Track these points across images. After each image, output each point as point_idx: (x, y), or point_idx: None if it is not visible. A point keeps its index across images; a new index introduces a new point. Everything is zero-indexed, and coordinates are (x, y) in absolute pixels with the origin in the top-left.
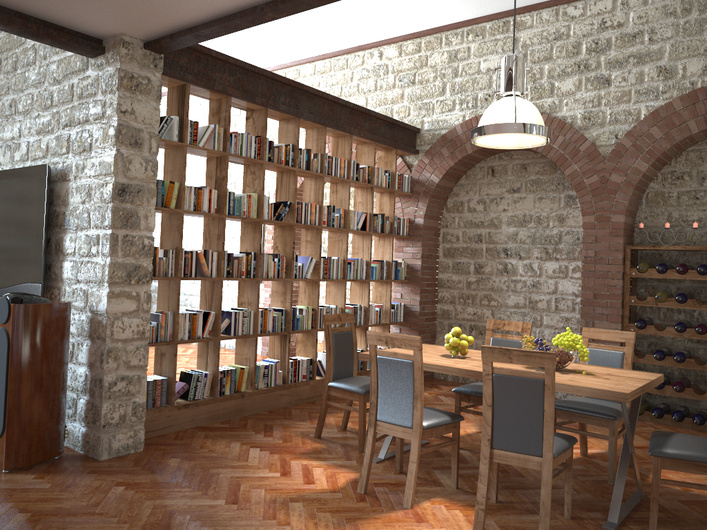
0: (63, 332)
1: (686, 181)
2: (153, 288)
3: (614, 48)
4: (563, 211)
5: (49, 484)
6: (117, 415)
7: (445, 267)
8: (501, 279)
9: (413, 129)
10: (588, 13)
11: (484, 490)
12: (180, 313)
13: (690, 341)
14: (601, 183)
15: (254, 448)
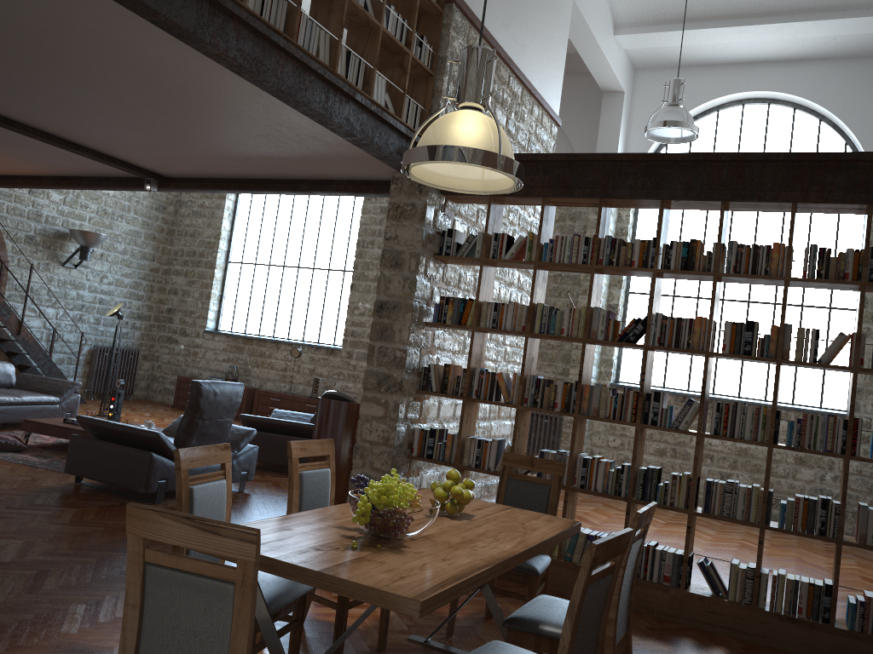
0: (352, 428)
1: None
2: None
3: None
4: None
5: None
6: None
7: None
8: None
9: None
10: None
11: None
12: (467, 436)
13: None
14: None
15: None
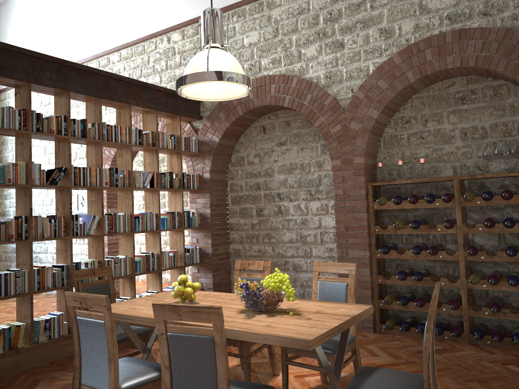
0: None
1: (413, 124)
2: (11, 249)
3: (344, 17)
4: (321, 158)
5: None
6: None
7: (234, 213)
8: (277, 220)
9: None
10: None
11: None
12: None
13: (428, 260)
14: (343, 131)
15: None
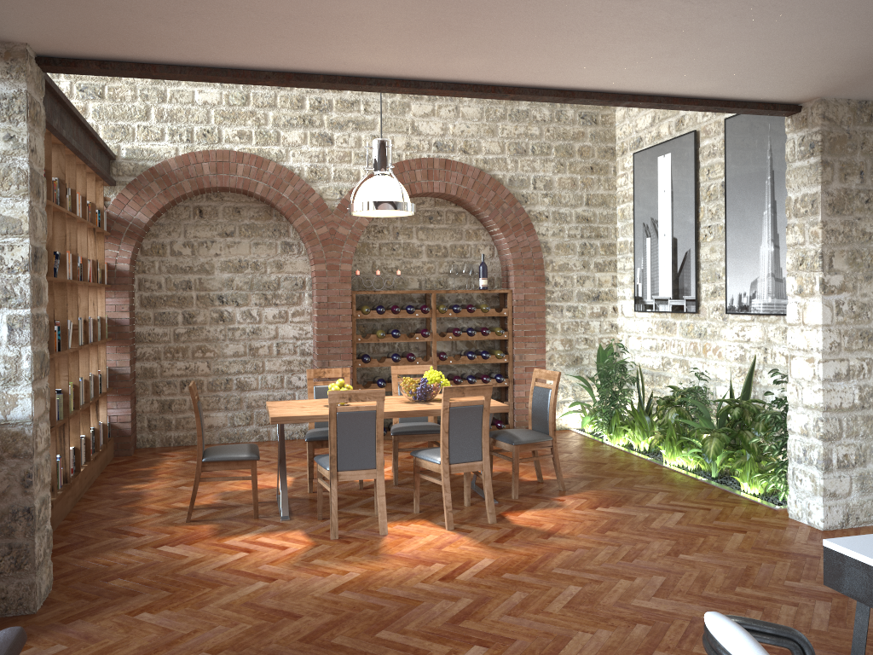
0: None
1: (386, 235)
2: None
3: (335, 110)
4: (280, 257)
5: (56, 645)
6: (42, 551)
7: (145, 319)
8: (217, 328)
9: (113, 156)
10: None
11: (449, 496)
12: None
13: None
14: (331, 234)
15: (160, 547)
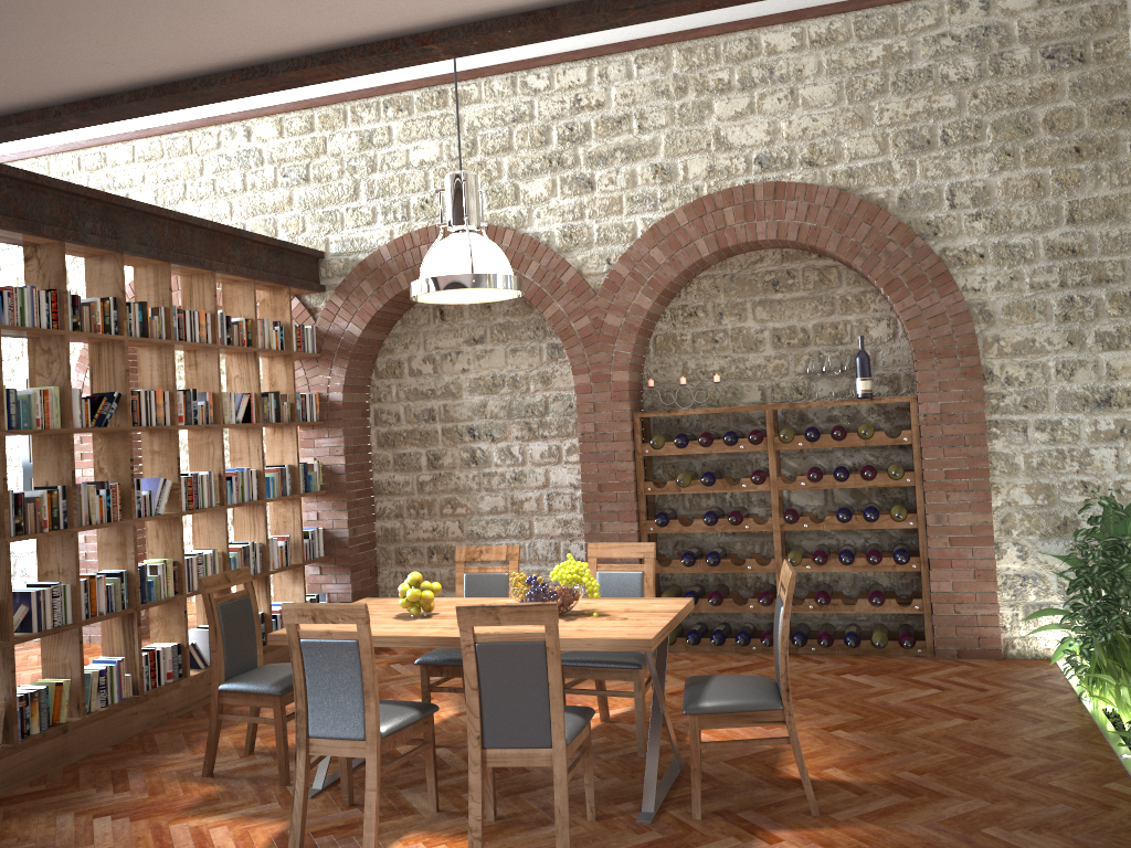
0: None
1: (701, 319)
2: None
3: (595, 137)
4: (547, 367)
5: None
6: None
7: (383, 463)
8: (469, 474)
9: (313, 253)
10: (556, 85)
11: (478, 810)
12: None
13: (724, 533)
14: (595, 327)
15: (101, 817)
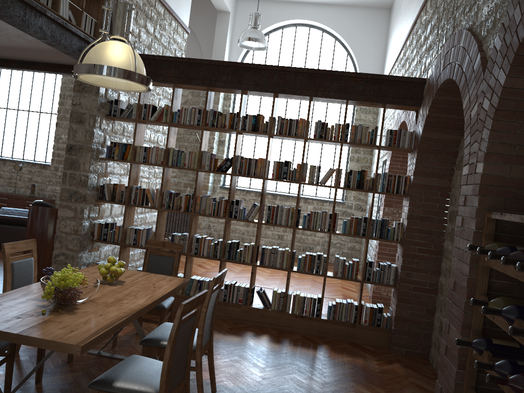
0: (53, 224)
1: None
2: None
3: None
4: None
5: None
6: None
7: (447, 233)
8: None
9: (412, 80)
10: None
11: None
12: (128, 227)
13: None
14: (477, 114)
15: None
